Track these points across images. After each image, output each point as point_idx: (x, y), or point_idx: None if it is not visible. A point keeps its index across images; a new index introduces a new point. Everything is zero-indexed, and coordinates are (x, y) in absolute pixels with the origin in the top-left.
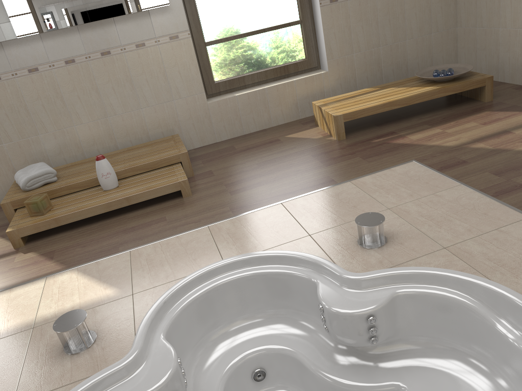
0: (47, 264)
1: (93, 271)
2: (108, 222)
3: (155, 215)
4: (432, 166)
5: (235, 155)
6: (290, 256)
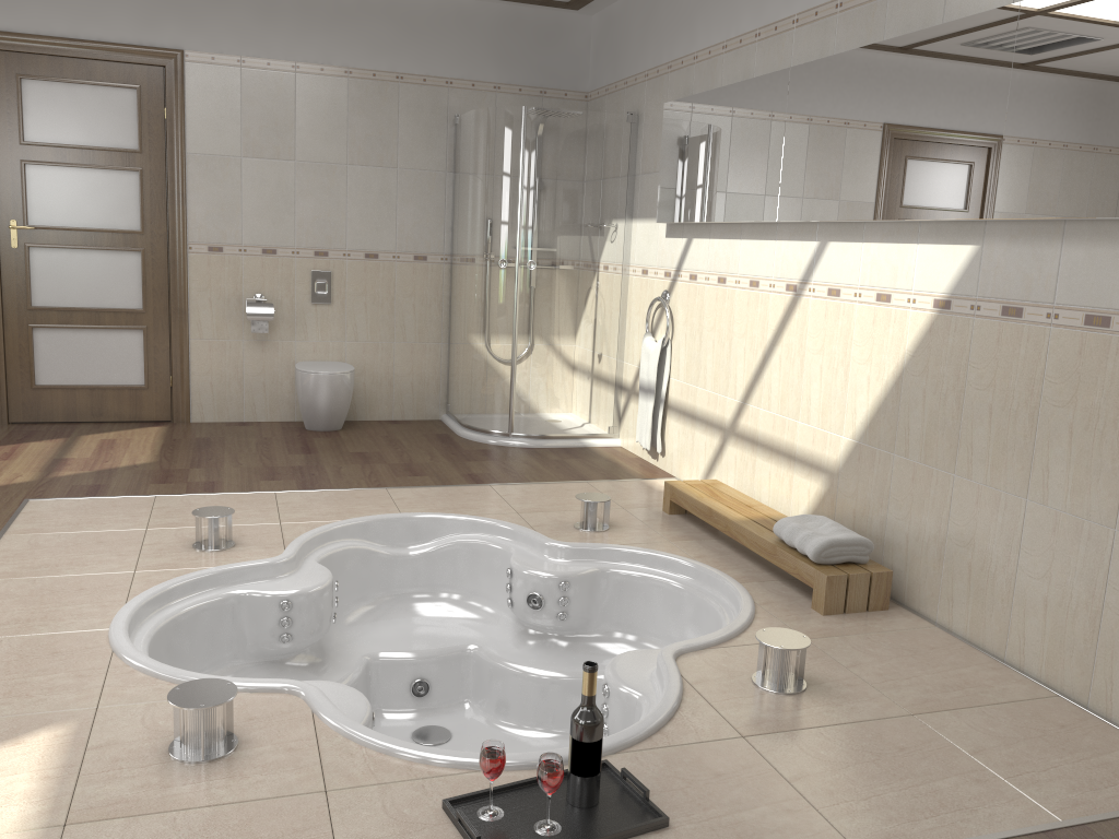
0: None
1: None
2: None
3: None
4: (72, 496)
5: None
6: (182, 583)
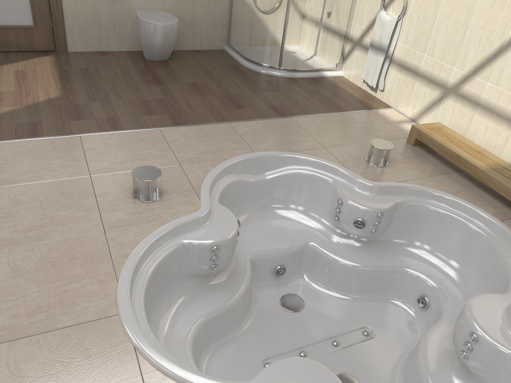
0: None
1: None
2: None
3: None
4: (19, 137)
5: None
6: (148, 247)
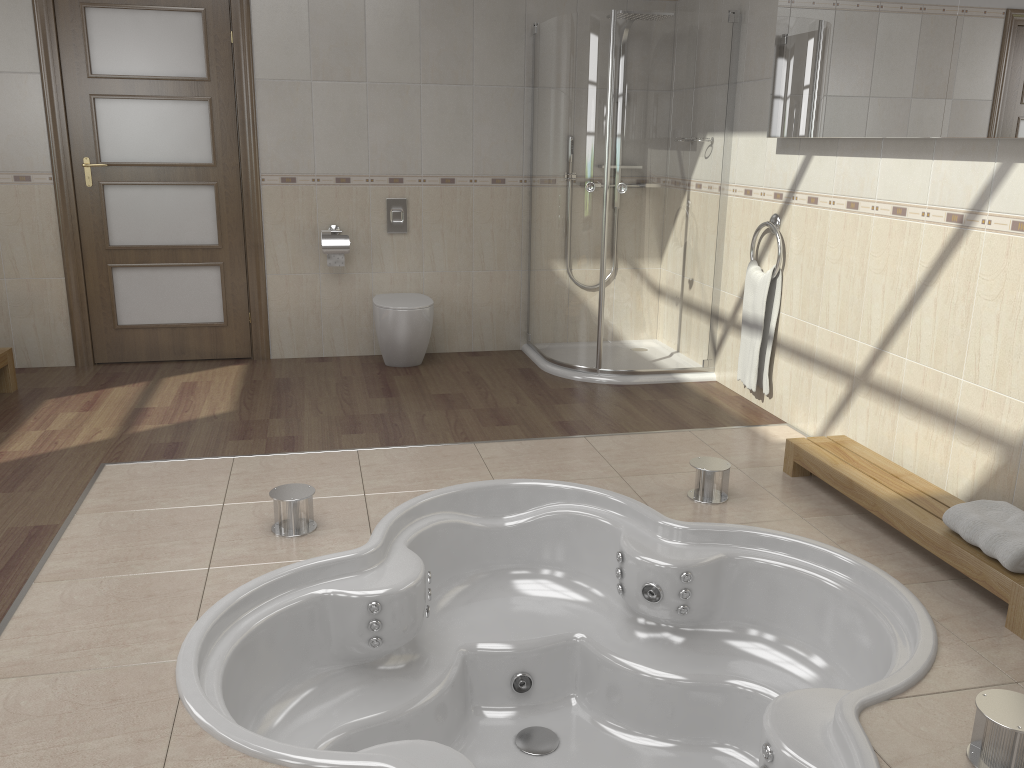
0: None
1: None
2: None
3: None
4: (148, 459)
5: None
6: (260, 587)
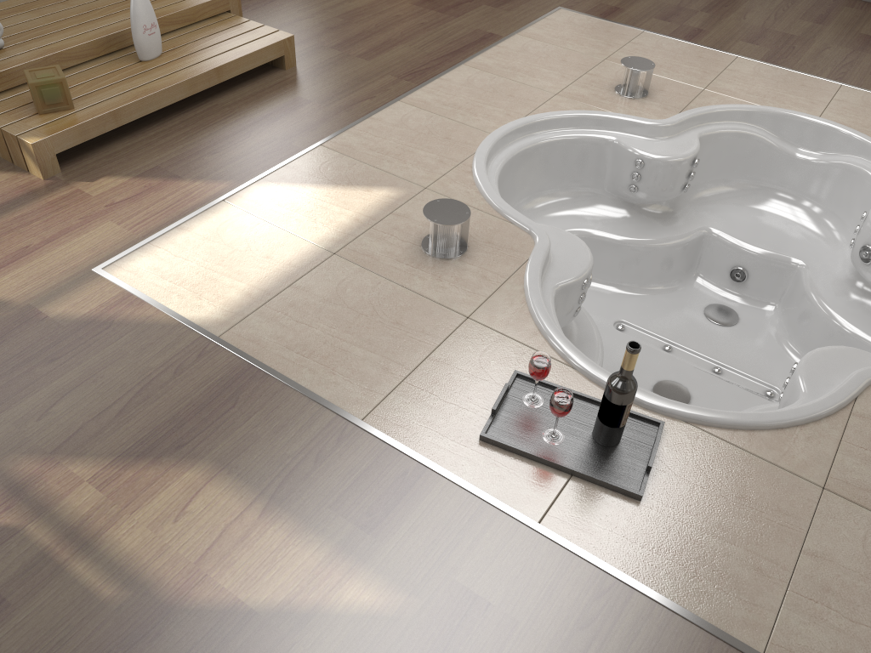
0: (187, 186)
1: (304, 178)
2: (195, 115)
3: (275, 96)
4: (589, 13)
5: (273, 5)
6: (570, 117)
